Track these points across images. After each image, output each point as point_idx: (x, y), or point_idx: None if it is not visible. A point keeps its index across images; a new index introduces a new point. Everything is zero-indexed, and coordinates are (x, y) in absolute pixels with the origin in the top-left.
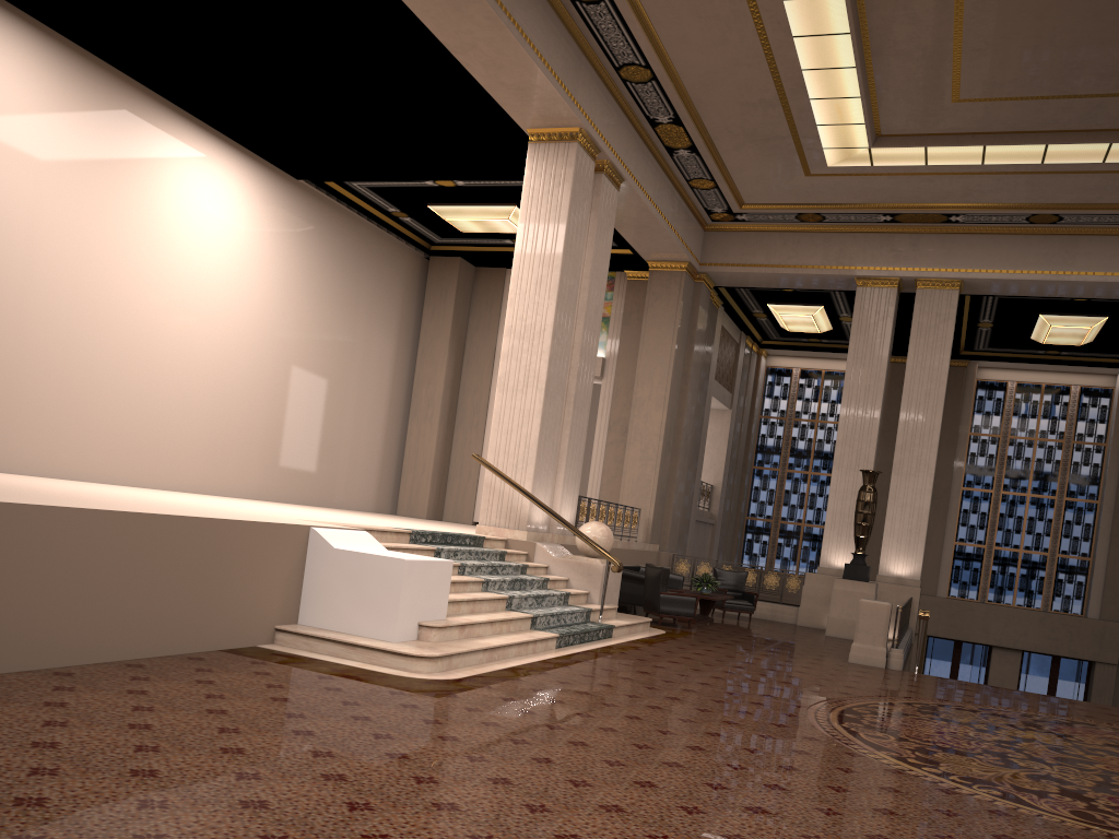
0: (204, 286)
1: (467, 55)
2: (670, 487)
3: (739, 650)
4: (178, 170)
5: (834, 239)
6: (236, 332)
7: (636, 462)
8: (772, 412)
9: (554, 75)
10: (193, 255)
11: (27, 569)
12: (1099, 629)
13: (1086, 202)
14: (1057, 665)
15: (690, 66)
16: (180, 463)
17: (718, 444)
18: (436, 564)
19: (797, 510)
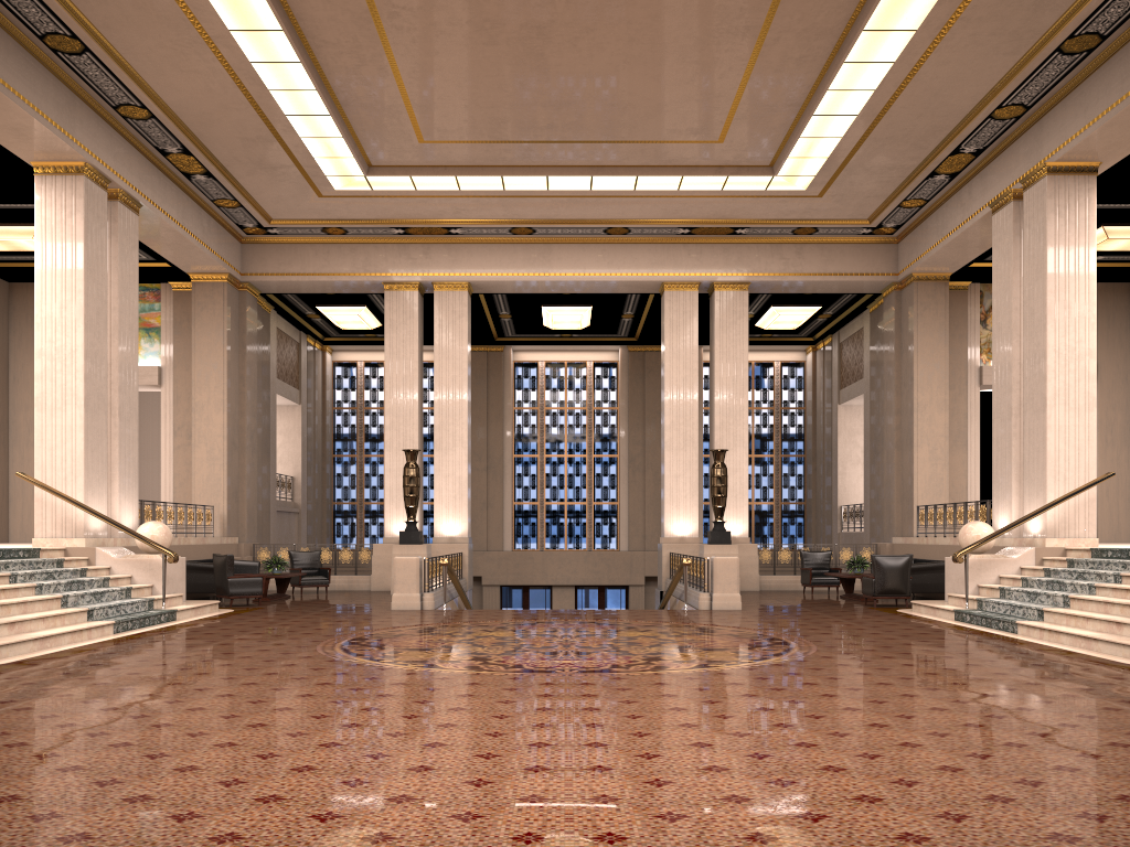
0: None
1: None
2: (242, 483)
3: (296, 614)
4: None
5: (359, 249)
6: None
7: (204, 463)
8: (344, 403)
9: (47, 118)
10: None
11: None
12: (629, 559)
13: (549, 218)
14: (603, 593)
15: (184, 107)
16: None
17: (293, 437)
18: None
19: (378, 491)
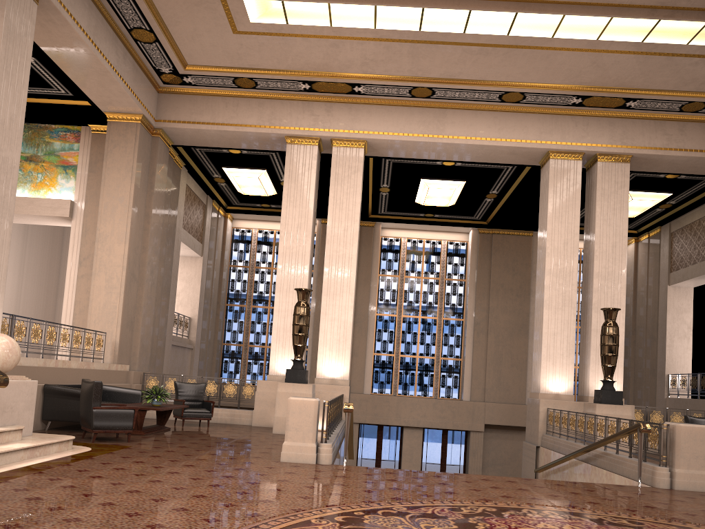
0: None
1: None
2: (138, 314)
3: (162, 463)
4: None
5: (266, 104)
6: None
7: (102, 291)
8: (238, 262)
9: None
10: None
11: None
12: (471, 408)
13: (451, 77)
14: (446, 436)
15: None
16: None
17: (193, 284)
18: None
19: (261, 336)
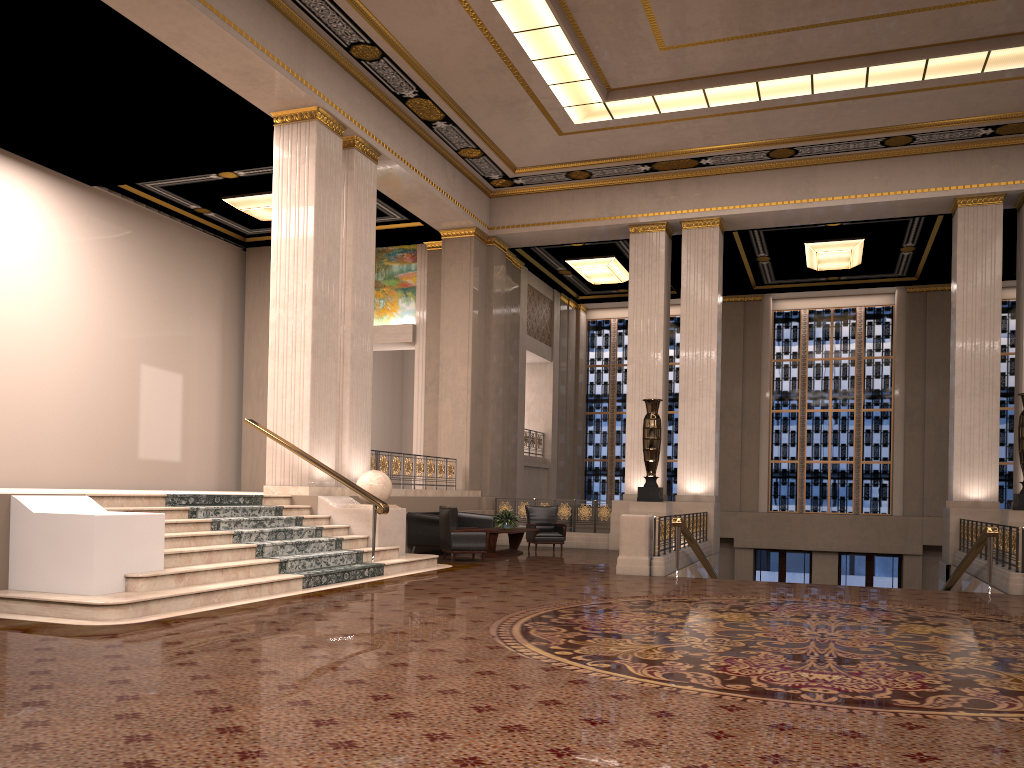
0: None
1: (181, 45)
2: (485, 437)
3: (510, 574)
4: None
5: (604, 193)
6: (41, 333)
7: (449, 417)
8: (596, 361)
9: (272, 58)
10: None
11: None
12: (903, 525)
13: (814, 134)
14: (871, 562)
15: (412, 39)
16: None
17: (544, 394)
18: (141, 517)
19: None
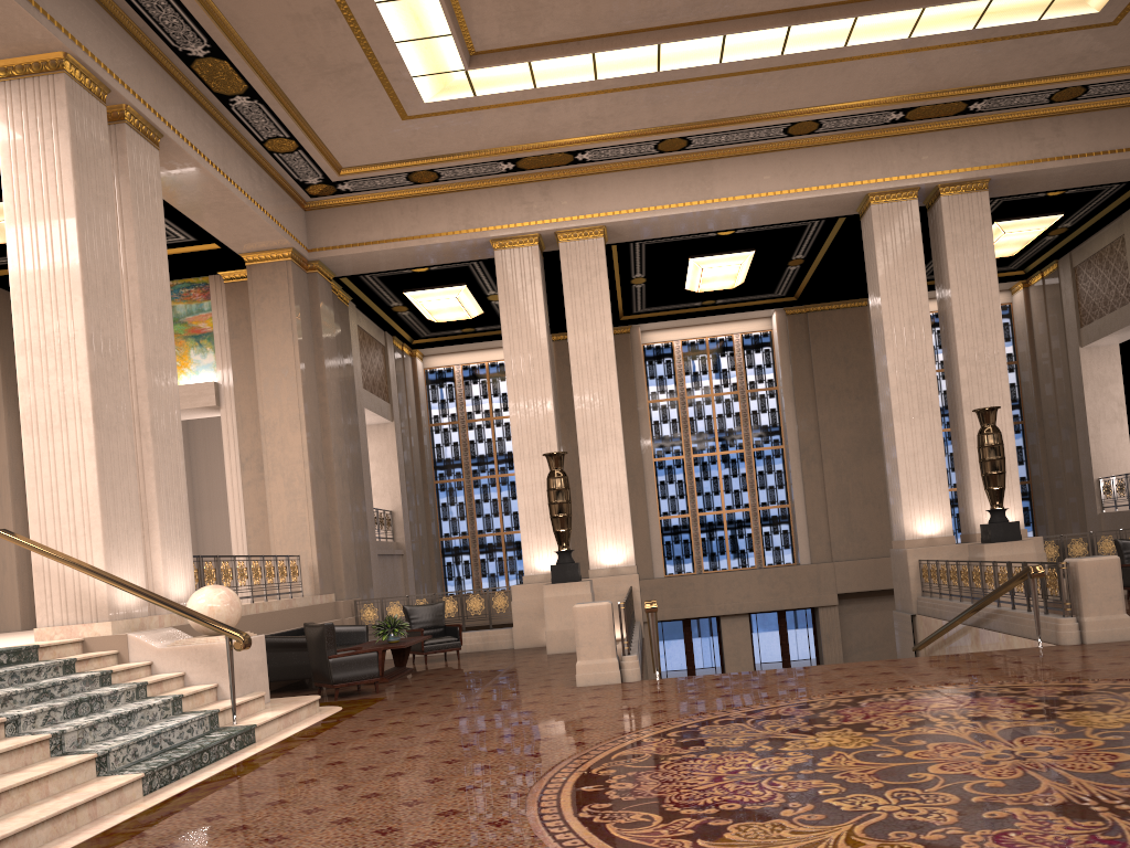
0: None
1: None
2: (333, 522)
3: (438, 710)
4: None
5: (457, 200)
6: None
7: (282, 500)
8: (442, 418)
9: None
10: None
11: None
12: (814, 574)
13: (711, 119)
14: (784, 620)
15: None
16: None
17: (388, 463)
18: None
19: (493, 519)
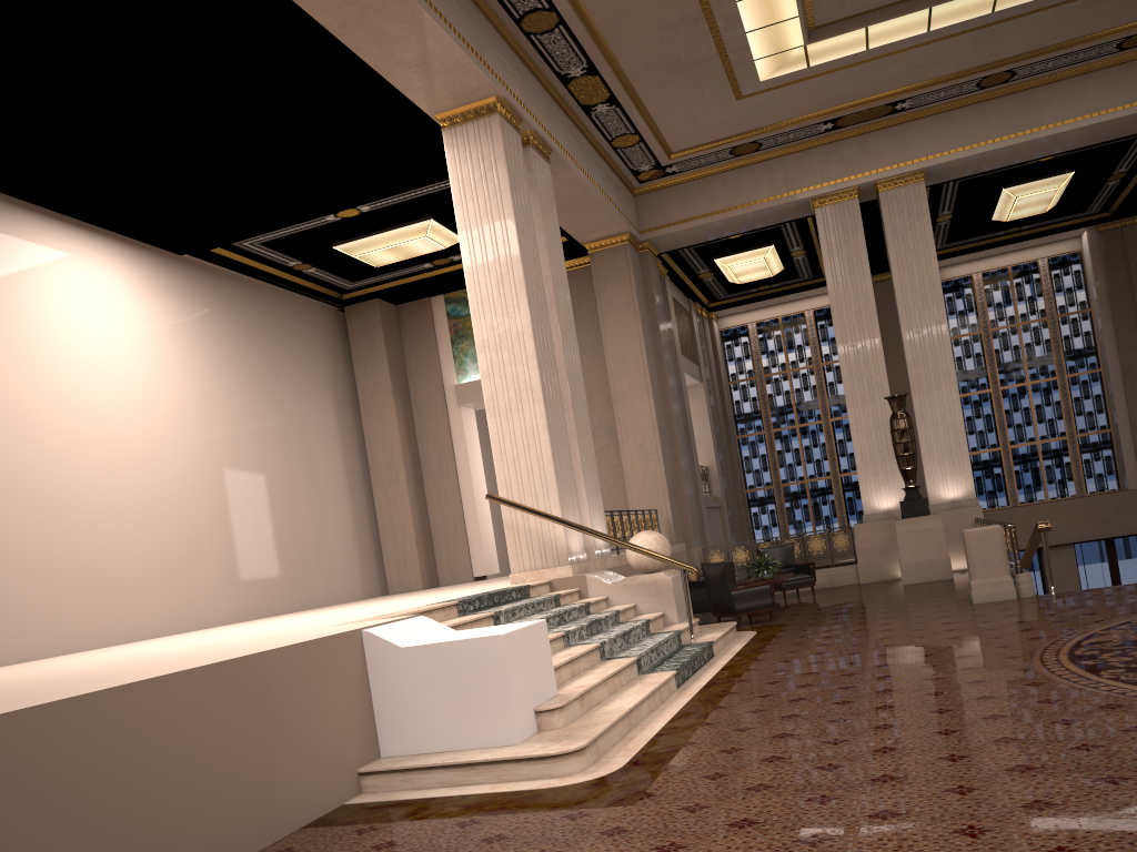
0: (112, 398)
1: (354, 34)
2: (678, 478)
3: (854, 627)
4: (45, 274)
5: (776, 166)
6: (162, 441)
7: (636, 461)
8: (739, 375)
9: (459, 36)
10: (89, 365)
11: (21, 812)
12: None
13: (1039, 47)
14: (1112, 548)
15: None
16: (142, 606)
17: (699, 422)
18: (531, 629)
19: (796, 468)
